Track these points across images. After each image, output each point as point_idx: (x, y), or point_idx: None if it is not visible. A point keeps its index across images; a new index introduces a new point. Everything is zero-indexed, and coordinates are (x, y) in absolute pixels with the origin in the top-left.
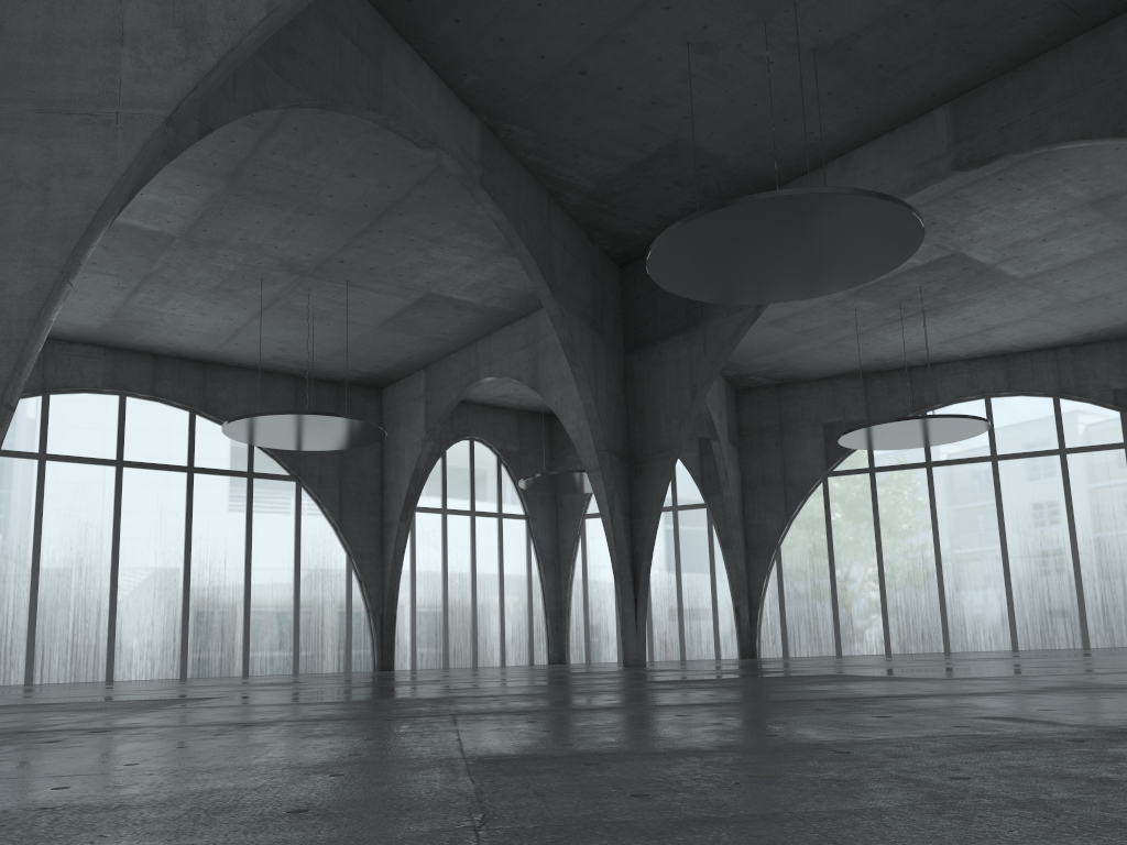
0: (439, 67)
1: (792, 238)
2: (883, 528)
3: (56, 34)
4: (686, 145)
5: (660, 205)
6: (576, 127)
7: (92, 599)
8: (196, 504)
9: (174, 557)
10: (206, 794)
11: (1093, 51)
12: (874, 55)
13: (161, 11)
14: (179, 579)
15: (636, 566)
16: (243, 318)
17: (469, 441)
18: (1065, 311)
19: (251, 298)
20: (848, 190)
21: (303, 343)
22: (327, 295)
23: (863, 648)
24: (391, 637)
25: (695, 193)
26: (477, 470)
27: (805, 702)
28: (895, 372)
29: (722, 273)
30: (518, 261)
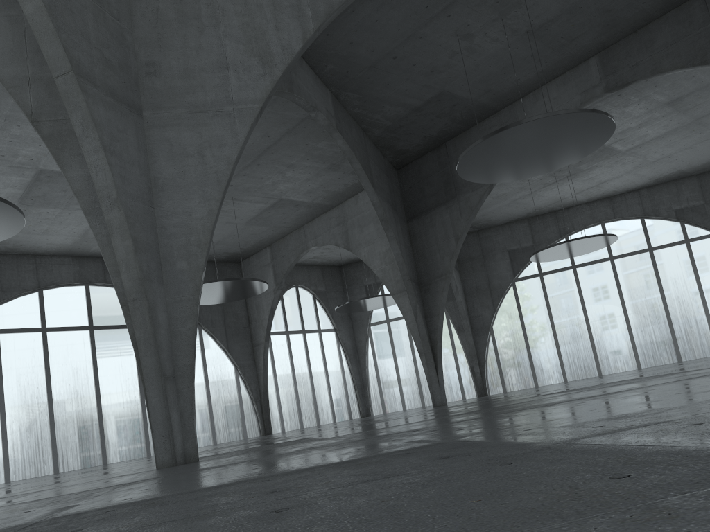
0: (312, 62)
1: (543, 140)
2: (552, 308)
3: (191, 67)
4: (446, 94)
5: (426, 130)
6: (385, 89)
7: (87, 414)
8: None
9: (132, 382)
10: None
11: (681, 18)
12: (559, 31)
13: (245, 48)
14: (137, 395)
15: (433, 346)
16: None
17: (295, 288)
18: (646, 167)
19: None
20: (580, 110)
21: None
22: None
23: (550, 380)
24: (268, 414)
25: (447, 121)
26: (302, 305)
27: None
28: (546, 215)
29: (497, 165)
30: (337, 173)
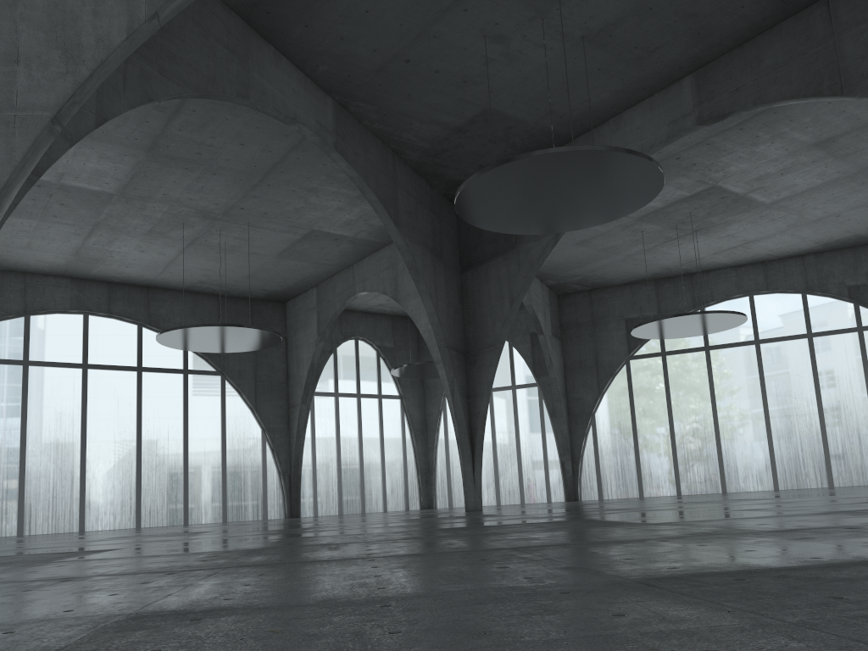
0: (297, 61)
1: (563, 184)
2: (673, 398)
3: None
4: (494, 112)
5: (480, 157)
6: (407, 101)
7: (67, 469)
8: (144, 395)
9: (129, 436)
10: None
11: (798, 30)
12: (630, 39)
13: (47, 37)
14: (133, 452)
15: (473, 434)
16: (173, 253)
17: (354, 340)
18: (806, 227)
19: (177, 238)
20: (598, 147)
21: (221, 270)
22: (234, 234)
23: (660, 491)
24: (297, 492)
25: (505, 147)
26: (361, 362)
27: (490, 551)
28: (679, 277)
29: (514, 212)
30: None
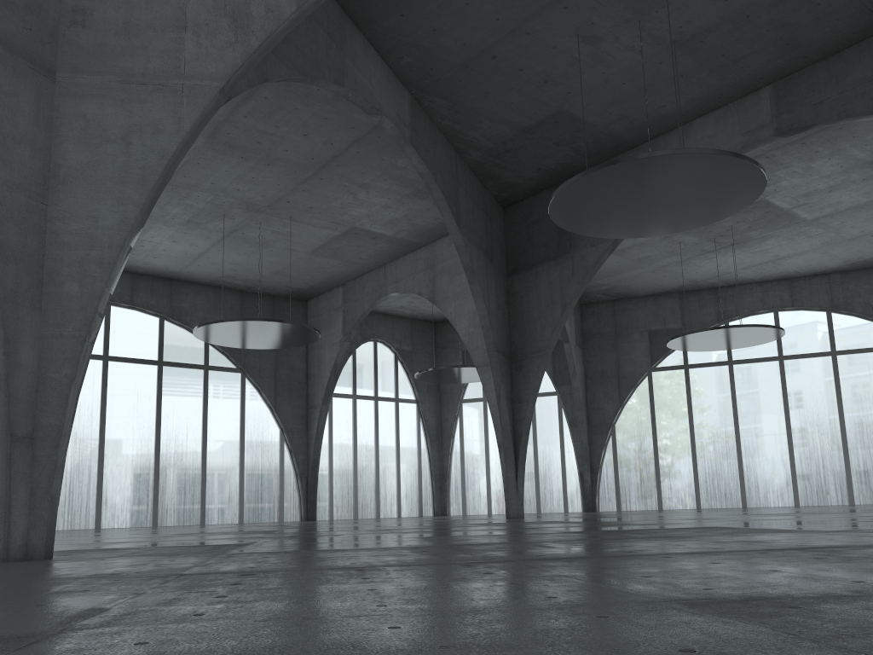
0: (383, 51)
1: (665, 187)
2: (694, 412)
3: (134, 21)
4: (566, 114)
5: (541, 160)
6: (483, 99)
7: (85, 464)
8: (164, 390)
9: (147, 431)
10: (547, 634)
11: None
12: (719, 46)
13: (215, 4)
14: (152, 449)
15: (517, 440)
16: (206, 245)
17: (373, 342)
18: (839, 246)
19: (214, 230)
20: (714, 151)
21: (250, 265)
22: (273, 228)
23: (679, 504)
24: (314, 495)
25: (568, 151)
26: (379, 365)
27: (780, 551)
28: (704, 291)
29: (605, 214)
30: (425, 202)
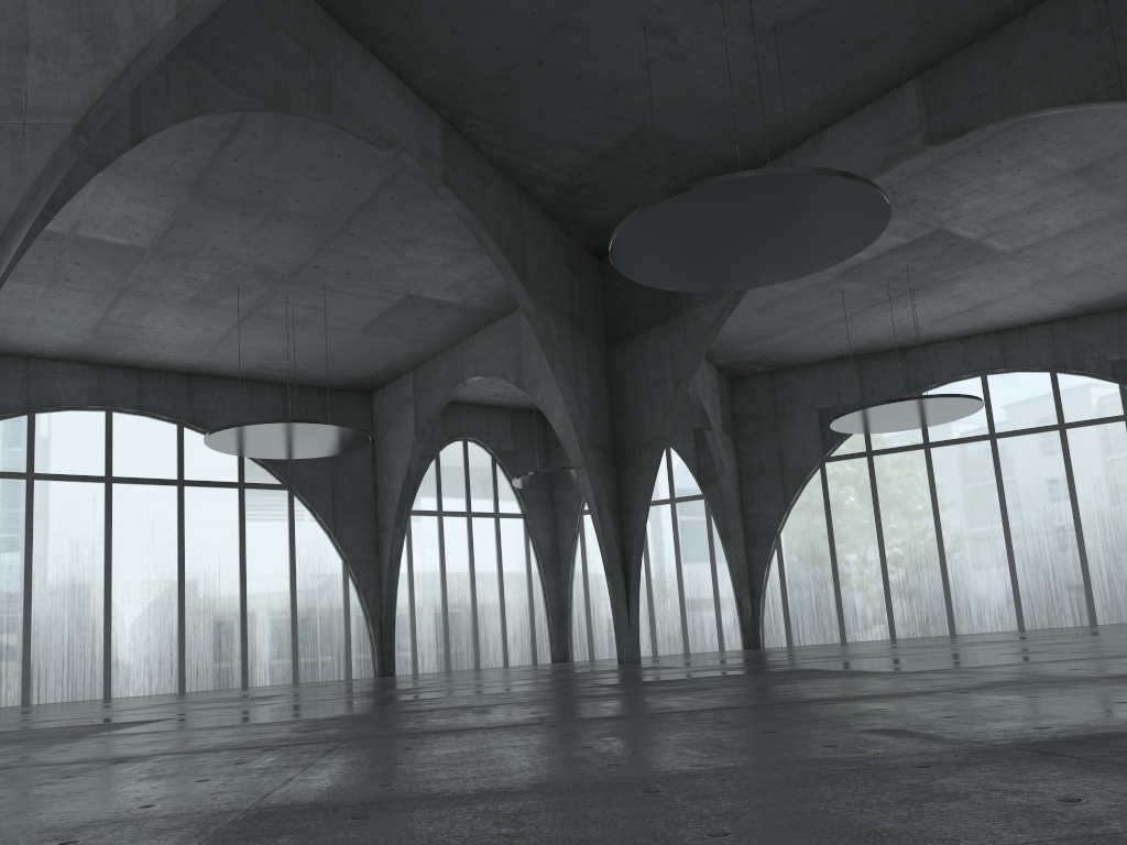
0: (393, 64)
1: (755, 221)
2: (883, 512)
3: None
4: (653, 132)
5: (633, 194)
6: (539, 118)
7: (87, 616)
8: (188, 517)
9: (168, 571)
10: None
11: (1061, 15)
12: (837, 30)
13: (66, 16)
14: (174, 593)
15: (627, 561)
16: (224, 328)
17: (462, 442)
18: (1058, 284)
19: (230, 308)
20: (806, 170)
21: (287, 351)
22: (306, 301)
23: (867, 634)
24: (390, 642)
25: (667, 180)
26: (471, 470)
27: (720, 711)
28: (889, 353)
29: (688, 261)
30: None
